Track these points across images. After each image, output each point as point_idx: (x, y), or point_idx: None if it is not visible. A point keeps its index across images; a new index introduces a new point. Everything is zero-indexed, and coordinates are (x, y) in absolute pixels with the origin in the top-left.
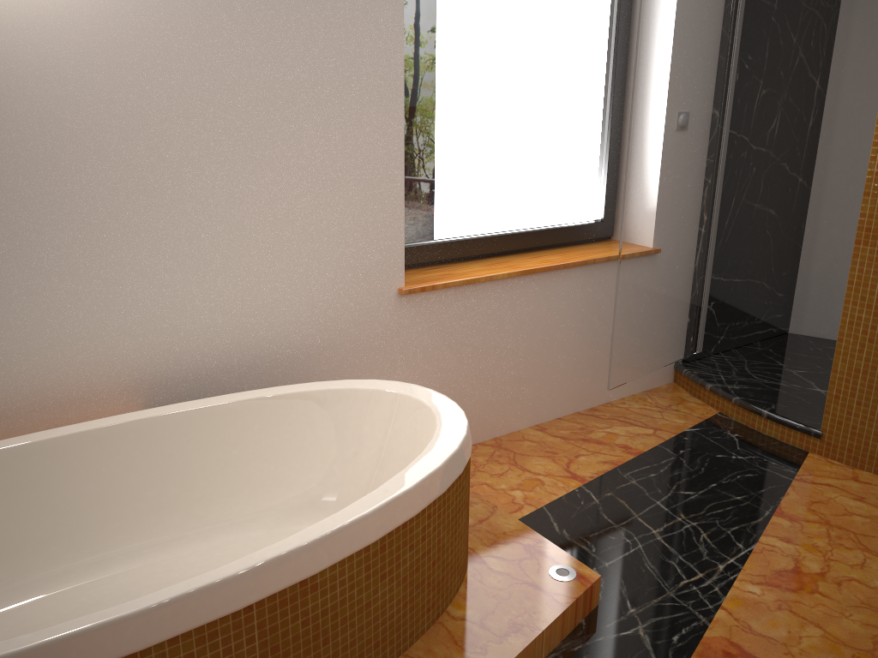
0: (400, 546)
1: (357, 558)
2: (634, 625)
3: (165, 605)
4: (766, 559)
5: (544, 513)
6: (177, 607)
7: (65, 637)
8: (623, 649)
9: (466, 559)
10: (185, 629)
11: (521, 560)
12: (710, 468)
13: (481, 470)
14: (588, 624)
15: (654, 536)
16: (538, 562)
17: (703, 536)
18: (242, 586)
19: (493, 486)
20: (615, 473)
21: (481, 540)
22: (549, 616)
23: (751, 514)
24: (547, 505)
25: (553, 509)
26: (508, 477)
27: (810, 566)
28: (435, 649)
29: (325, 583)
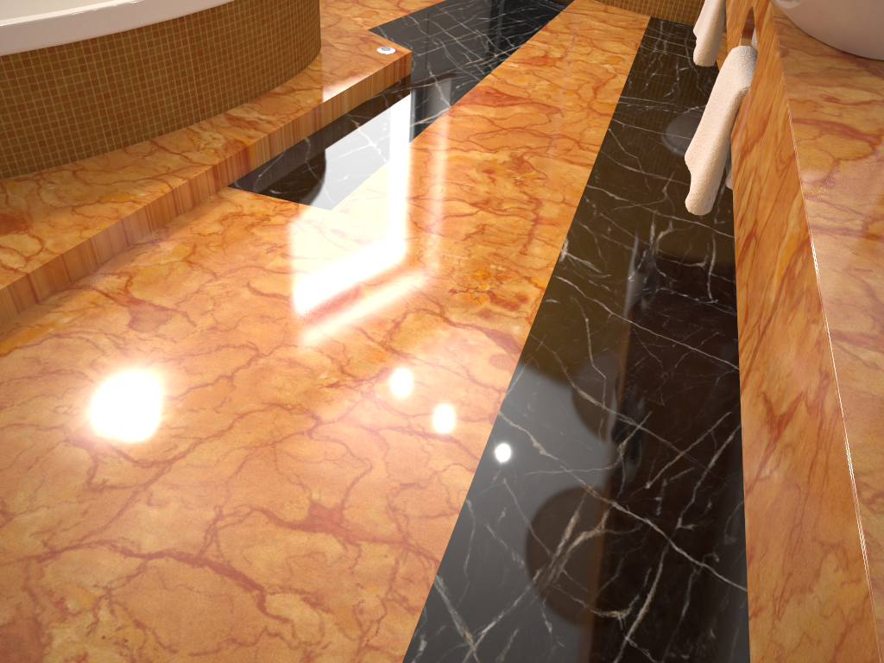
0: (272, 3)
1: (245, 2)
2: (433, 82)
3: (132, 5)
4: (527, 52)
5: (378, 30)
6: (140, 8)
7: (78, 13)
8: (424, 92)
9: (319, 39)
10: (146, 23)
11: (358, 45)
12: (504, 5)
13: (331, 7)
14: (403, 82)
15: (455, 41)
16: (369, 46)
17: (488, 41)
18: (176, 2)
19: (340, 15)
20: (433, 8)
21: (330, 35)
22: (375, 69)
23: (525, 30)
24: (380, 26)
25: (385, 28)
26: (351, 10)
27: (555, 55)
28: (301, 83)
29: (226, 14)
